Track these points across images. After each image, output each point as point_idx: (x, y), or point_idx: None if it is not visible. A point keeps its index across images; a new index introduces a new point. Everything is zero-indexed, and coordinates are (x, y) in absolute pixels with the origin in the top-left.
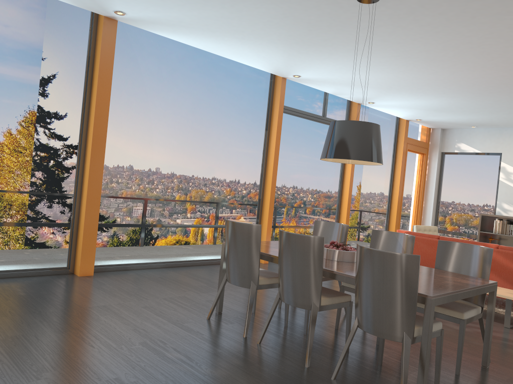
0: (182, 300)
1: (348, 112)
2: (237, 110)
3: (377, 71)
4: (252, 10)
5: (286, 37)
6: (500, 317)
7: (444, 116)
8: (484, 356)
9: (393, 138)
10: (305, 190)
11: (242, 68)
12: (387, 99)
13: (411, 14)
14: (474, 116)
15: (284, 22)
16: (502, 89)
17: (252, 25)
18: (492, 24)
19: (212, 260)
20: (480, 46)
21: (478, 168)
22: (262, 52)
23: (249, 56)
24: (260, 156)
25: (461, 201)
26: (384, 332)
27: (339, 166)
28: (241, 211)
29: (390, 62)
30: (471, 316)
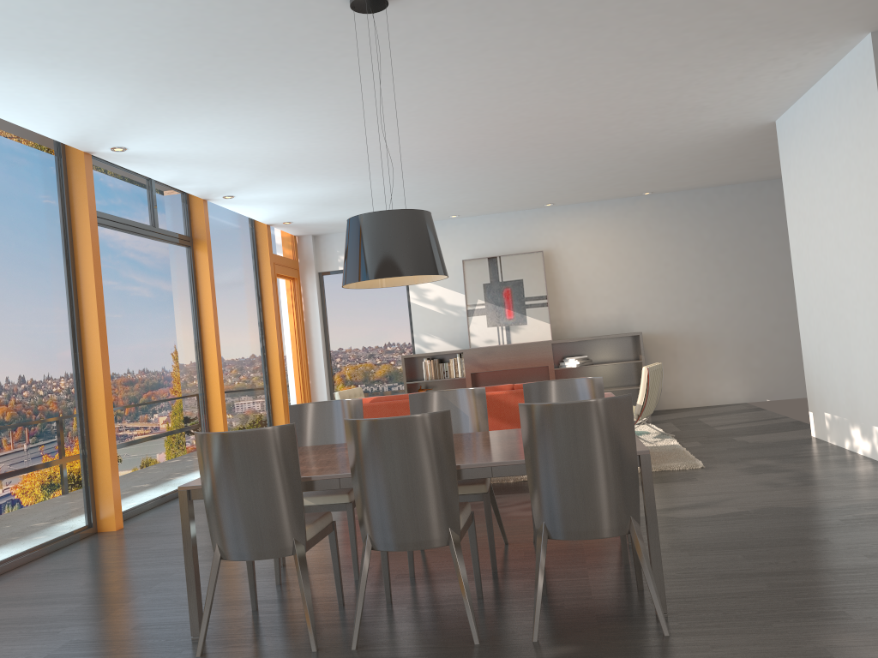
0: (82, 649)
1: (188, 216)
2: (8, 223)
3: (282, 137)
4: (123, 5)
5: (158, 67)
6: None
7: (331, 214)
8: None
9: (251, 257)
10: (150, 370)
11: (1, 133)
12: (261, 188)
13: (406, 39)
14: (375, 209)
15: (177, 35)
16: (442, 163)
17: (100, 38)
18: (499, 62)
19: (15, 558)
20: (461, 96)
21: (378, 290)
22: (78, 98)
23: (39, 105)
24: (66, 315)
25: (363, 343)
26: (604, 528)
27: (191, 316)
28: (52, 436)
29: (314, 120)
30: None
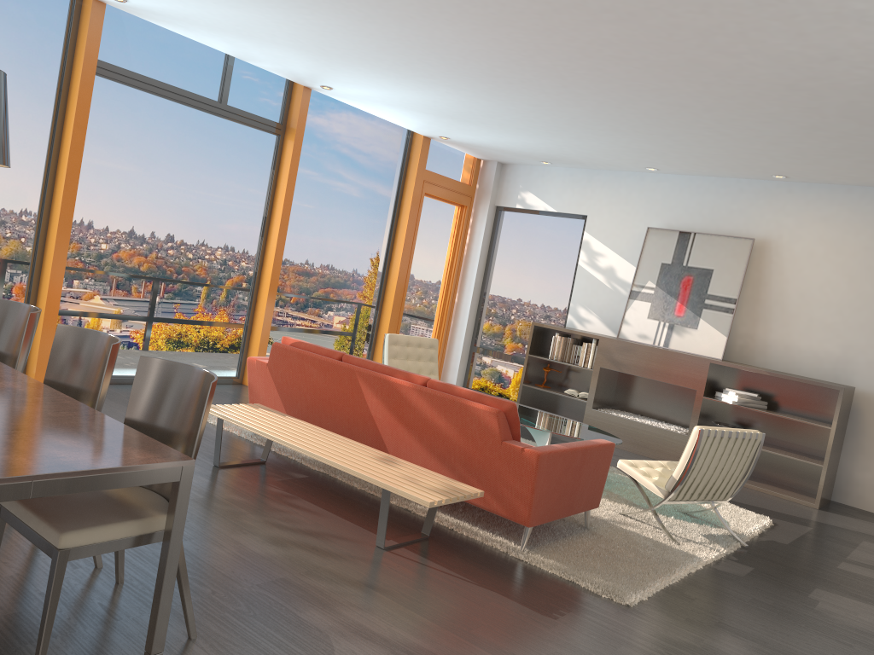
0: None
1: (286, 102)
2: None
3: (258, 1)
4: None
5: None
6: (404, 522)
7: (480, 134)
8: (150, 631)
9: (397, 168)
10: (166, 248)
11: None
12: (345, 81)
13: None
14: (528, 138)
15: None
16: (522, 75)
17: None
18: None
19: None
20: None
21: (550, 241)
22: None
23: None
24: (40, 164)
25: (518, 298)
26: None
27: (259, 209)
28: None
29: None
30: (104, 539)
